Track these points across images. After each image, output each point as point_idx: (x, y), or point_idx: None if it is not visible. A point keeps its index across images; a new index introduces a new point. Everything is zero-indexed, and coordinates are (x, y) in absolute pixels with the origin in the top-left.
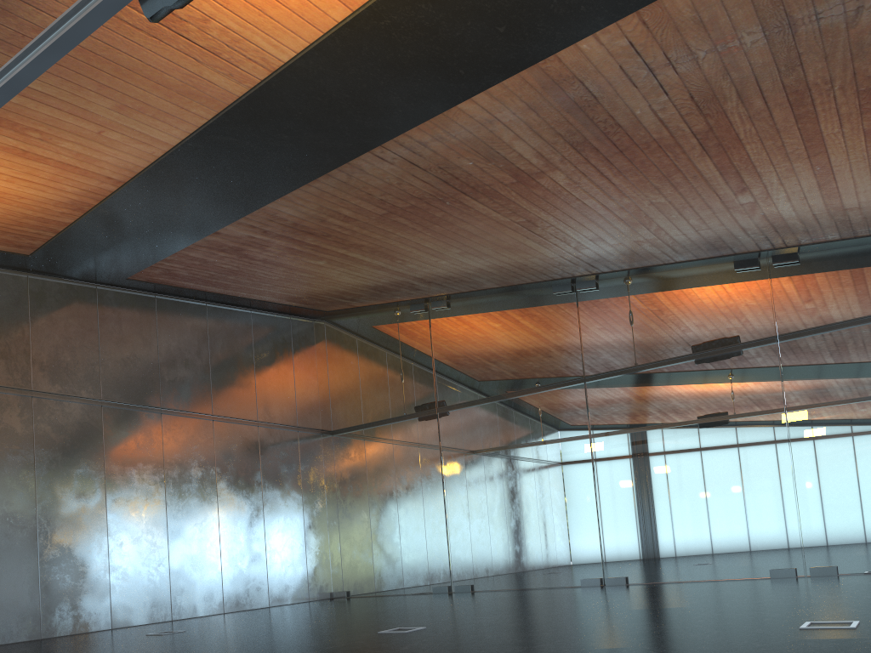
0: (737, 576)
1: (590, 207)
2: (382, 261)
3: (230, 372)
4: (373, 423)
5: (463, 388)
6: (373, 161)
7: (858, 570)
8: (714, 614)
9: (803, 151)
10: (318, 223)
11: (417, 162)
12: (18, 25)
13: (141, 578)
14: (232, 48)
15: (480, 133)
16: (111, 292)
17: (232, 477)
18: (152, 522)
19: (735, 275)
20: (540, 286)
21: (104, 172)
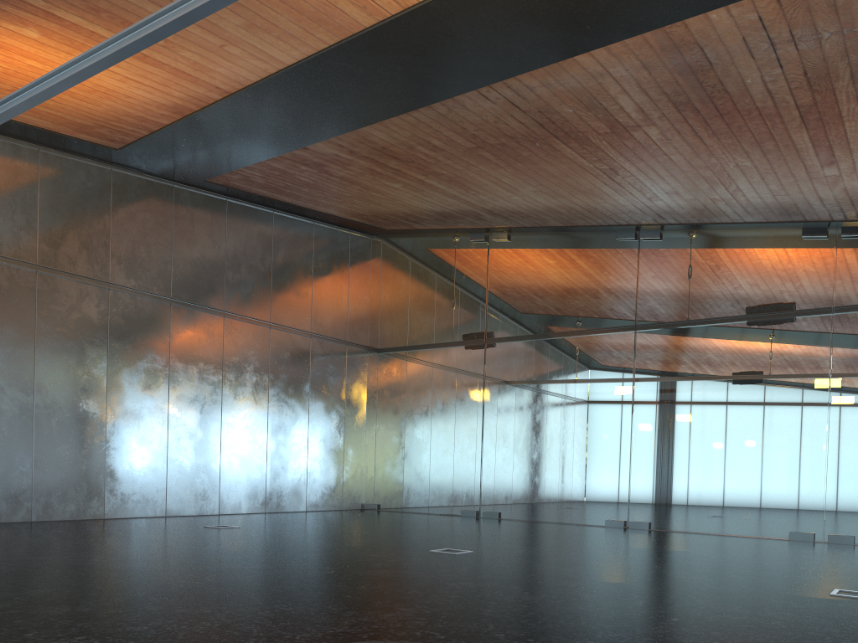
0: (756, 534)
1: (676, 162)
2: (456, 190)
3: (289, 282)
4: (421, 347)
5: (514, 323)
6: (477, 98)
7: None
8: (744, 570)
9: None
10: (406, 149)
11: (518, 104)
12: None
13: (195, 472)
14: None
15: (588, 84)
16: (186, 192)
17: (283, 385)
18: (208, 420)
19: (801, 241)
20: (604, 230)
21: (214, 81)
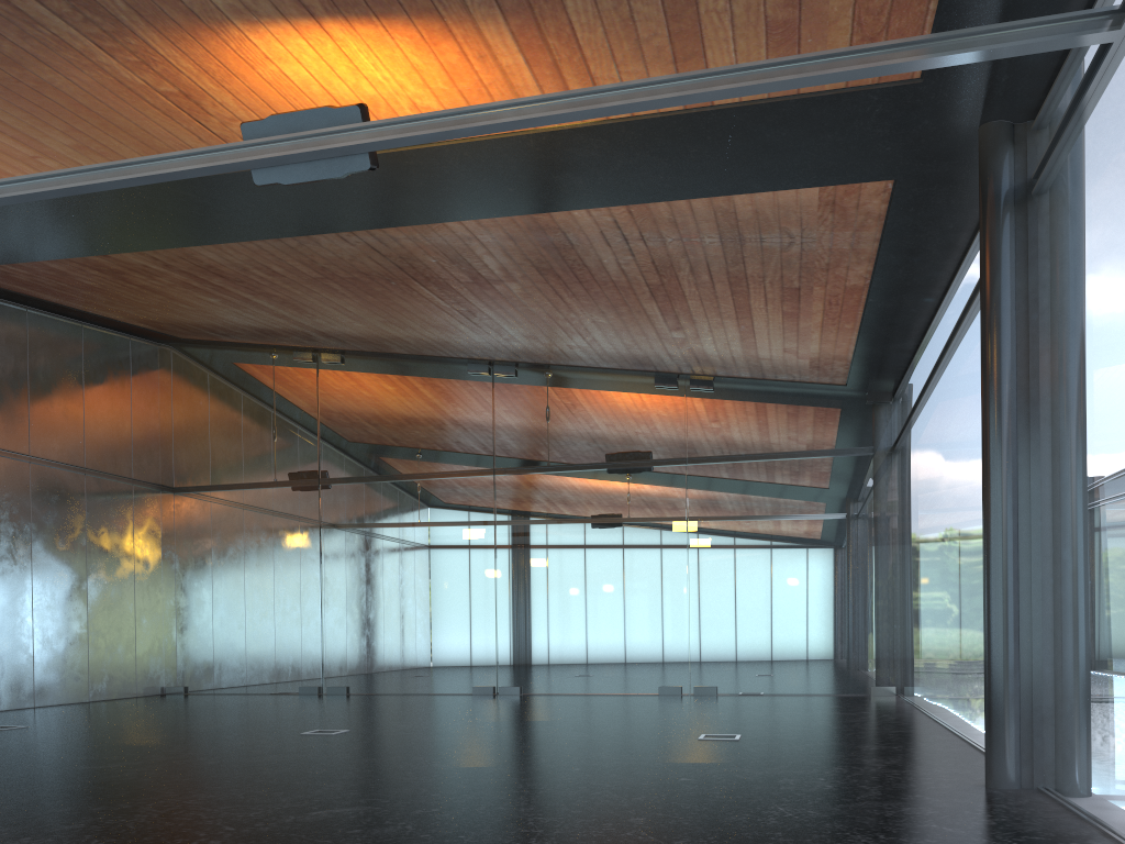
0: (628, 691)
1: (535, 313)
2: (288, 311)
3: (53, 402)
4: (235, 487)
5: (354, 462)
6: (335, 239)
7: (734, 691)
8: (624, 726)
9: (733, 314)
10: (237, 270)
11: (379, 249)
12: (20, 74)
13: None
14: None
15: (454, 243)
16: None
17: (51, 537)
18: None
19: (654, 390)
20: (454, 362)
21: None
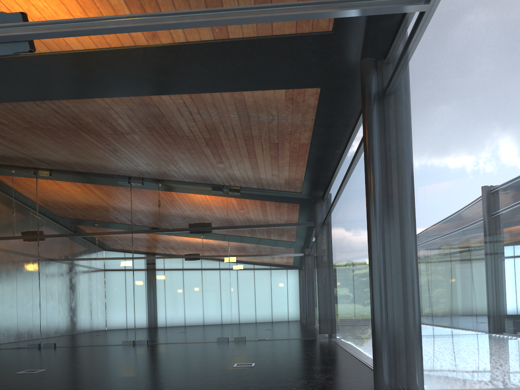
0: (202, 340)
1: (149, 151)
2: (15, 146)
3: None
4: None
5: (57, 226)
6: (33, 105)
7: (253, 339)
8: (197, 360)
9: (247, 155)
10: None
11: (60, 112)
12: None
13: None
14: None
15: (101, 111)
16: None
17: None
18: None
19: (212, 193)
20: (110, 177)
21: None
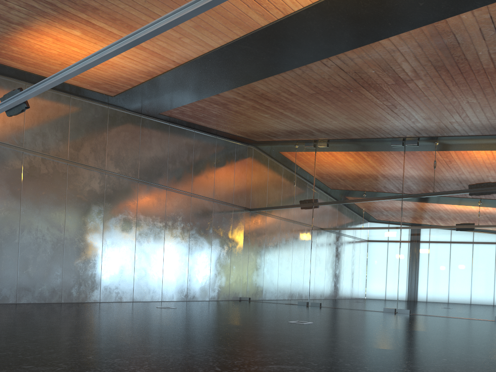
0: (475, 317)
1: (431, 101)
2: (300, 118)
3: (202, 170)
4: (275, 207)
5: (330, 194)
6: (320, 65)
7: None
8: (475, 336)
9: None
10: (275, 94)
11: (343, 68)
12: None
13: (149, 277)
14: (270, 2)
15: (385, 56)
16: (147, 120)
17: (198, 228)
18: (157, 248)
19: None
20: (384, 140)
21: (172, 58)
